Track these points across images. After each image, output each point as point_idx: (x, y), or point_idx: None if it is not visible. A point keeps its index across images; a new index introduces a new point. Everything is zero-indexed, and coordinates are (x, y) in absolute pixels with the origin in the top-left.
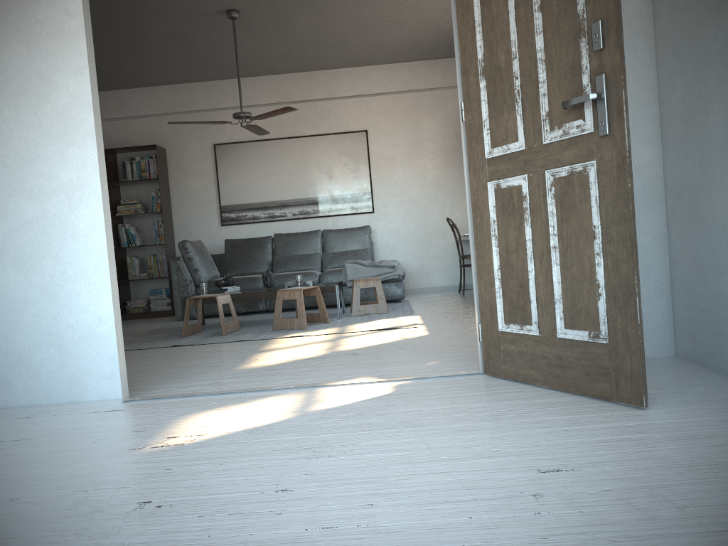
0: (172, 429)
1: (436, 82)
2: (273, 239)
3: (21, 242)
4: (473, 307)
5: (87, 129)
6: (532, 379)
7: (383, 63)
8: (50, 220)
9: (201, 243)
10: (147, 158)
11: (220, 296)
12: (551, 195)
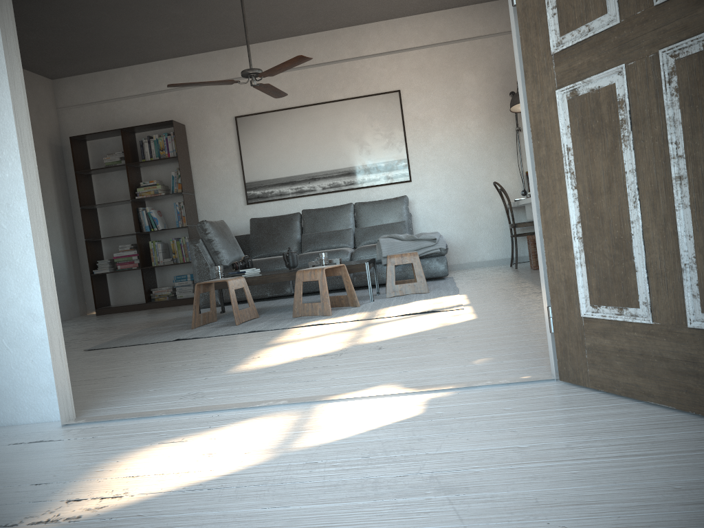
0: (87, 481)
1: (476, 31)
2: (301, 215)
3: None
4: (529, 282)
5: (1, 63)
6: (641, 393)
7: (415, 13)
8: None
9: (223, 223)
10: (165, 135)
11: (231, 280)
12: (671, 91)
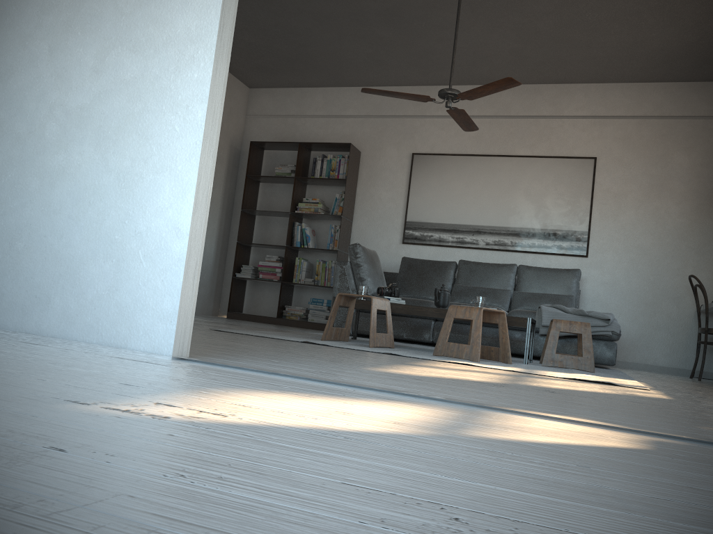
0: (186, 396)
1: (700, 109)
2: (457, 266)
3: (109, 109)
4: None
5: None
6: None
7: (631, 81)
8: (149, 82)
9: (375, 253)
10: (339, 157)
11: (376, 299)
12: None
